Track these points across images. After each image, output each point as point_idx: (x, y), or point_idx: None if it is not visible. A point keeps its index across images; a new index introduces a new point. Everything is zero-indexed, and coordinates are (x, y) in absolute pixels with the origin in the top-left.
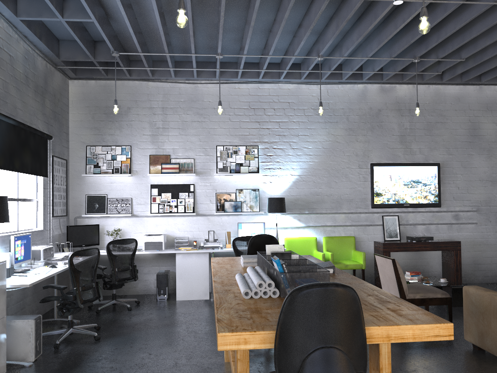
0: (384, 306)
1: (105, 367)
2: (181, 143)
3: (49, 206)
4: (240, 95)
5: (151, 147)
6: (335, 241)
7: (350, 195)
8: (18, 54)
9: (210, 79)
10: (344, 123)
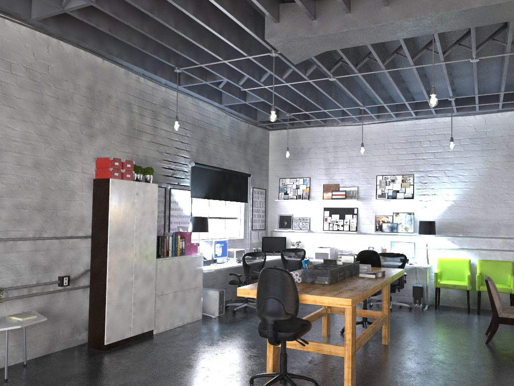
0: (342, 291)
1: (250, 325)
2: (348, 174)
3: (249, 222)
4: (398, 131)
5: (325, 178)
6: (490, 265)
7: (508, 221)
8: (225, 125)
9: (371, 121)
10: (503, 149)
